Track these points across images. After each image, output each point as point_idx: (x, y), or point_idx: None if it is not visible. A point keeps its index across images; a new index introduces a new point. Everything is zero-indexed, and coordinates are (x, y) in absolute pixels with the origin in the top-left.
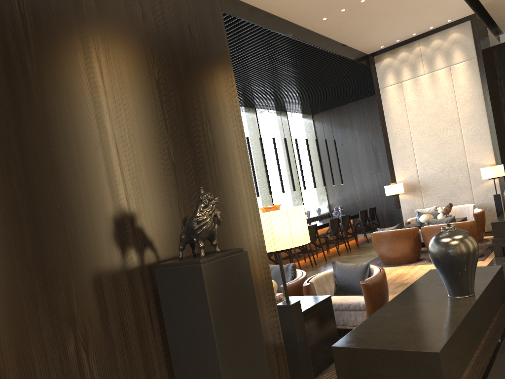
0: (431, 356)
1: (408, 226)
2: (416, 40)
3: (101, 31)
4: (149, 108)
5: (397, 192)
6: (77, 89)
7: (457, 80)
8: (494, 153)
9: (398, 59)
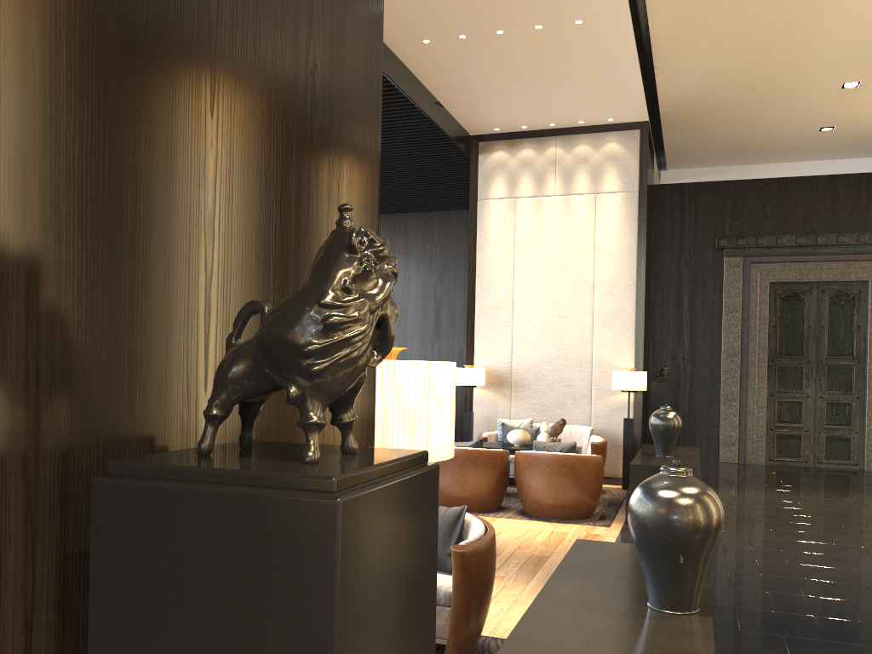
0: None
1: (488, 446)
2: (553, 135)
3: None
4: None
5: (475, 382)
6: None
7: (603, 219)
8: (635, 351)
9: (518, 159)
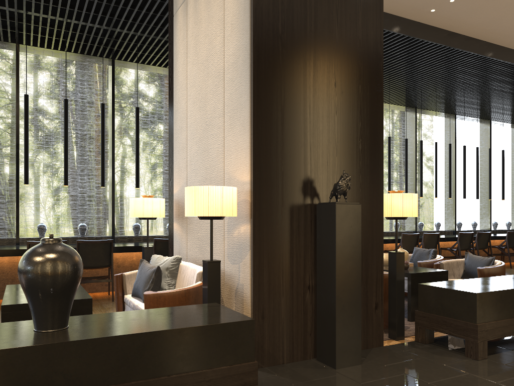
0: (472, 295)
1: None
2: None
3: (313, 93)
4: (329, 130)
5: None
6: (298, 120)
7: None
8: None
9: None
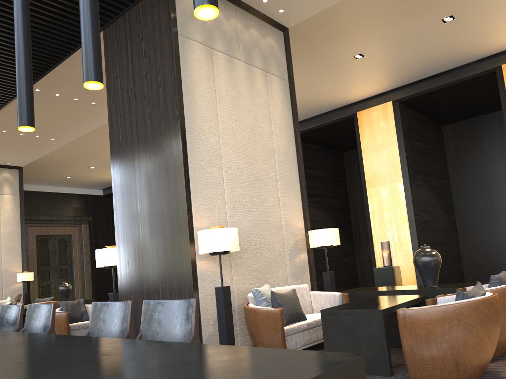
0: None
1: None
2: None
3: None
4: None
5: None
6: None
7: (4, 206)
8: (22, 264)
9: None
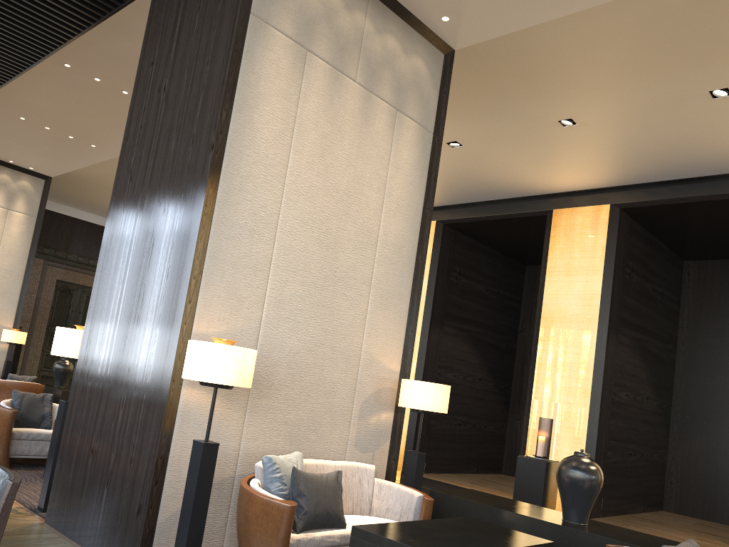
0: None
1: None
2: None
3: None
4: None
5: None
6: None
7: (11, 227)
8: (15, 317)
9: None
